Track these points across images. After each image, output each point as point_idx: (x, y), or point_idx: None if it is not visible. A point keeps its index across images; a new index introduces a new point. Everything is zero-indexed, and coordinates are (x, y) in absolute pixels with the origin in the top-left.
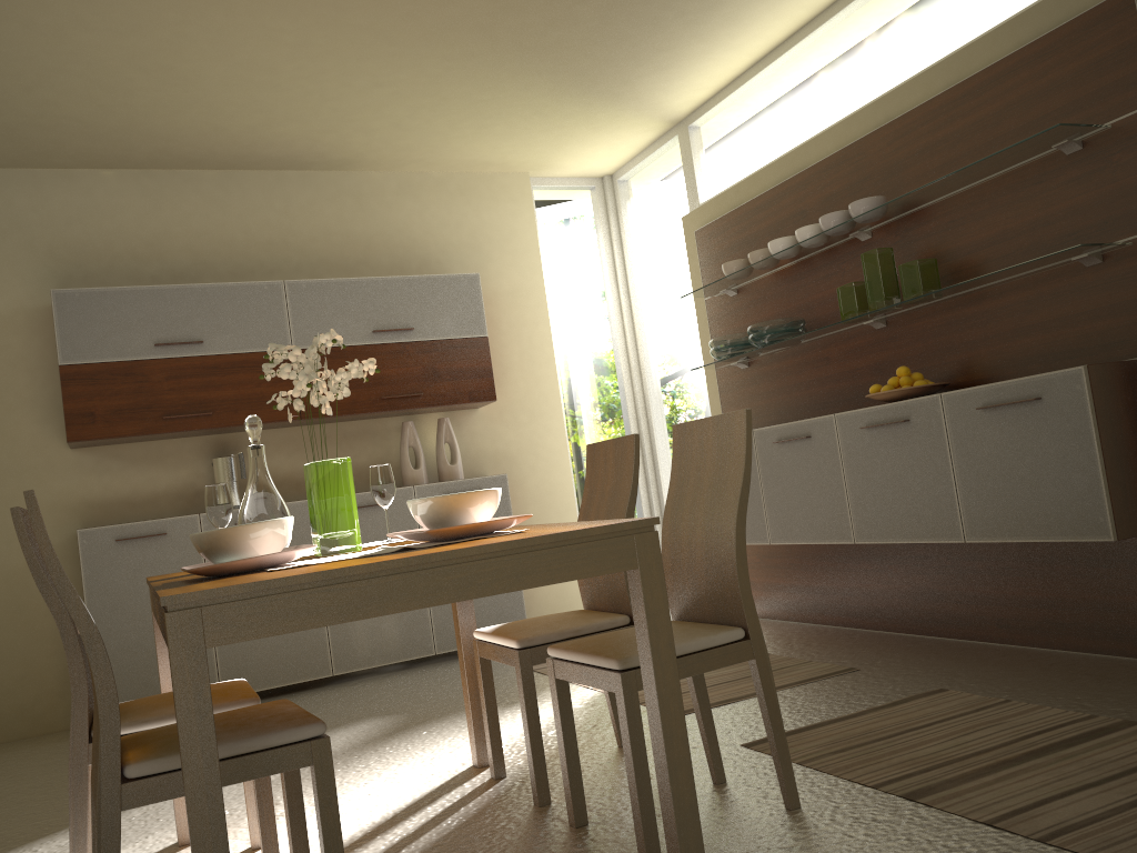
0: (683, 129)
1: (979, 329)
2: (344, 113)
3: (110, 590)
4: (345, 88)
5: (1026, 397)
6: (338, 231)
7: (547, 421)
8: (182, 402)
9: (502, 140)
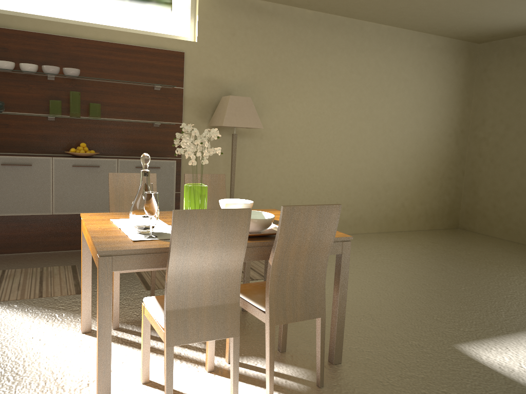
0: None
1: (106, 134)
2: None
3: None
4: None
5: (154, 166)
6: None
7: None
8: None
9: None
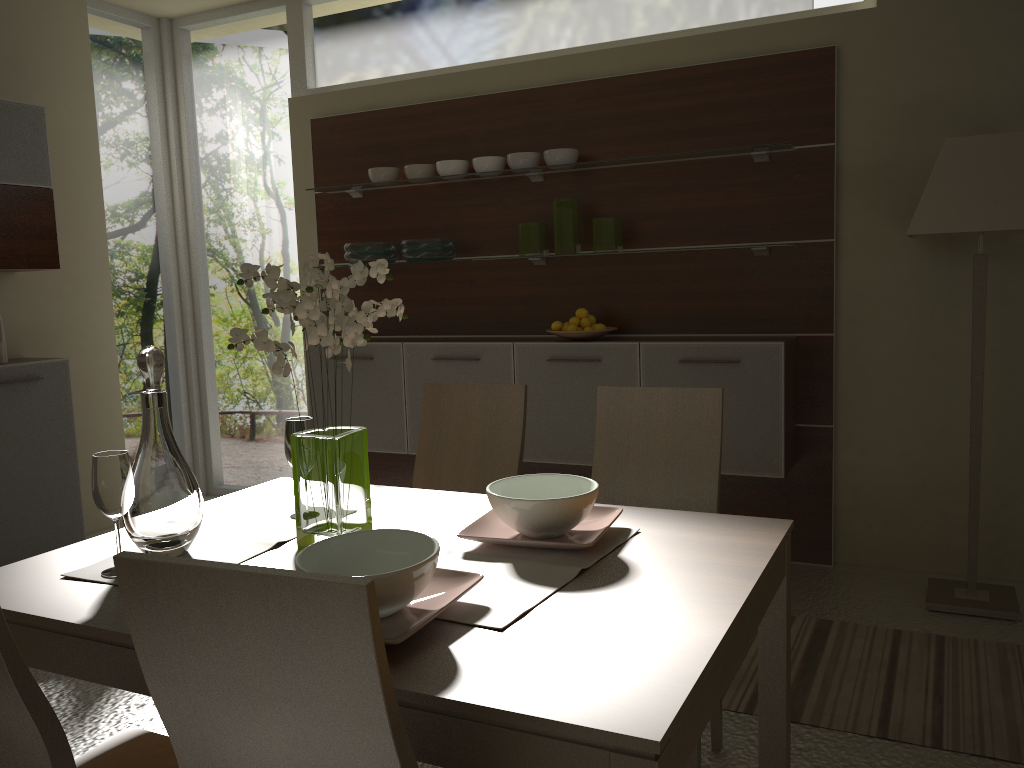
0: (295, 2)
1: (645, 285)
2: None
3: None
4: None
5: (726, 358)
6: None
7: (95, 295)
8: None
9: None
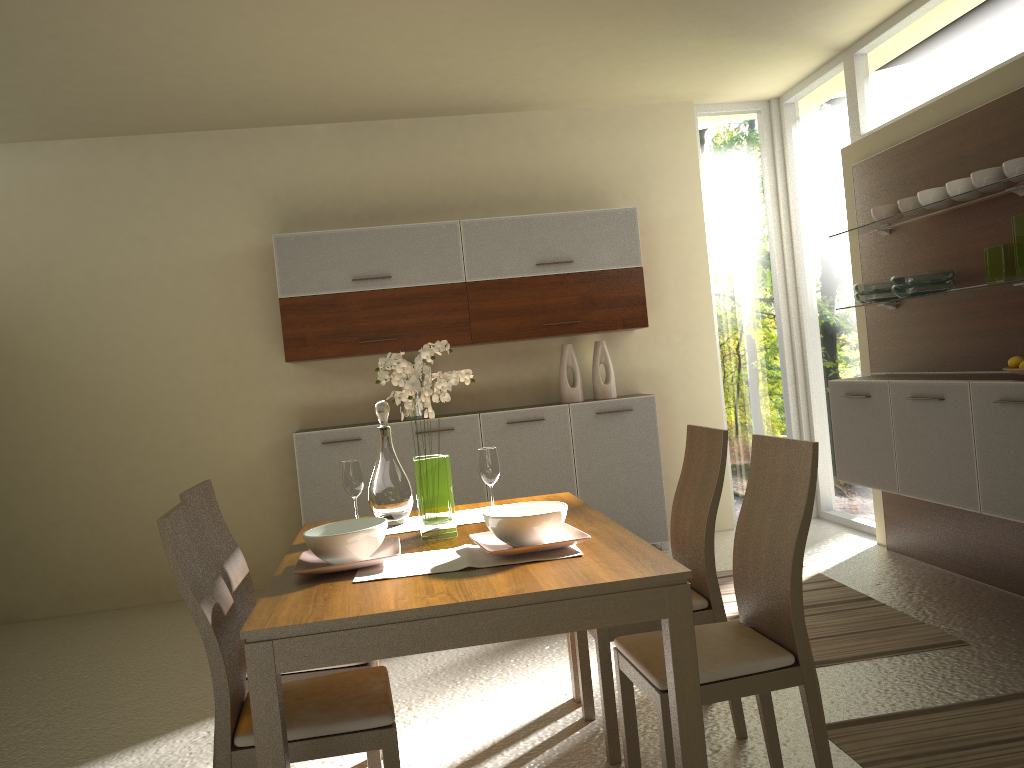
0: (848, 56)
1: None
2: (510, 69)
3: (318, 483)
4: (507, 50)
5: None
6: (511, 169)
7: (700, 342)
8: (374, 329)
9: (662, 78)
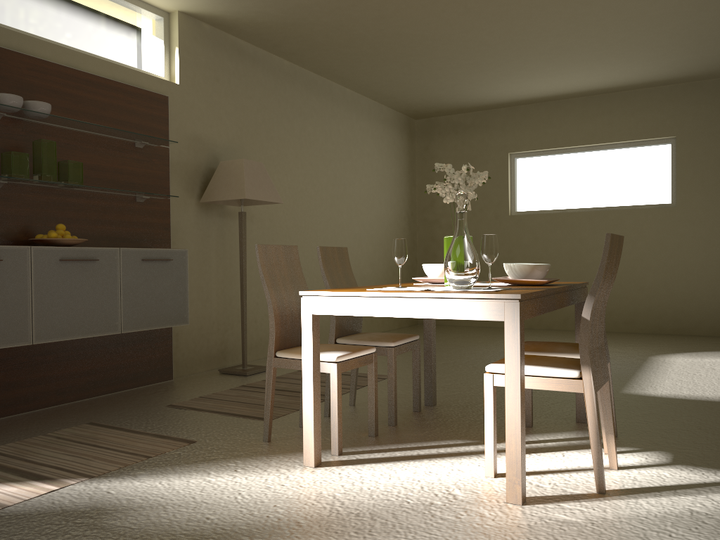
0: None
1: (75, 213)
2: None
3: None
4: None
5: (164, 258)
6: None
7: None
8: None
9: None
